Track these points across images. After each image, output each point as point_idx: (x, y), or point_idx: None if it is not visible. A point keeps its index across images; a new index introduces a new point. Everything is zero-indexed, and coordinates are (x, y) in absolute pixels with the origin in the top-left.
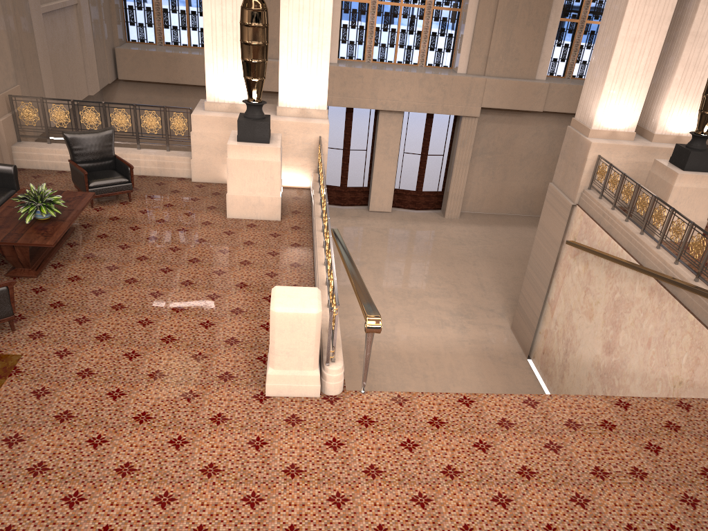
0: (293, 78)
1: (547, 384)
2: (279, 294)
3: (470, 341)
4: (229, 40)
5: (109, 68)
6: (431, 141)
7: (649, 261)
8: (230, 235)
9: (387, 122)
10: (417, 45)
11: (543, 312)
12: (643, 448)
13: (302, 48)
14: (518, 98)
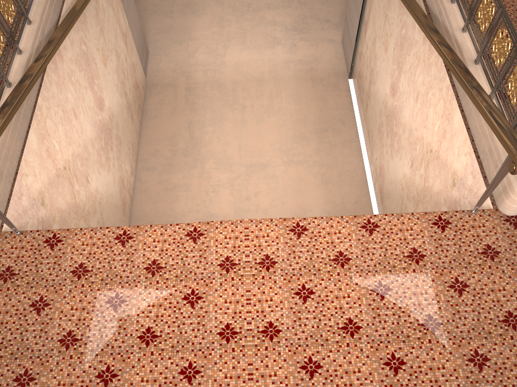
0: None
1: (359, 108)
2: None
3: (297, 62)
4: None
5: None
6: None
7: None
8: None
9: None
10: None
11: (360, 32)
12: (293, 294)
13: None
14: None
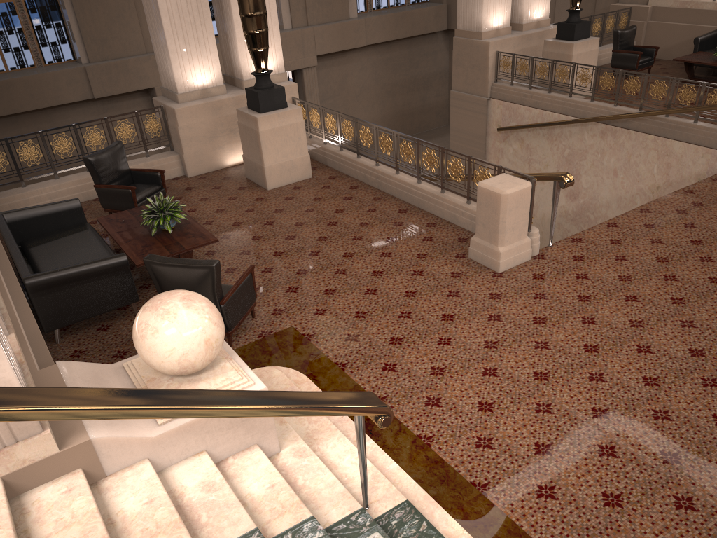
0: None
1: None
2: (492, 184)
3: None
4: (188, 26)
5: None
6: None
7: (590, 113)
8: (293, 199)
9: None
10: None
11: None
12: None
13: None
14: (344, 39)
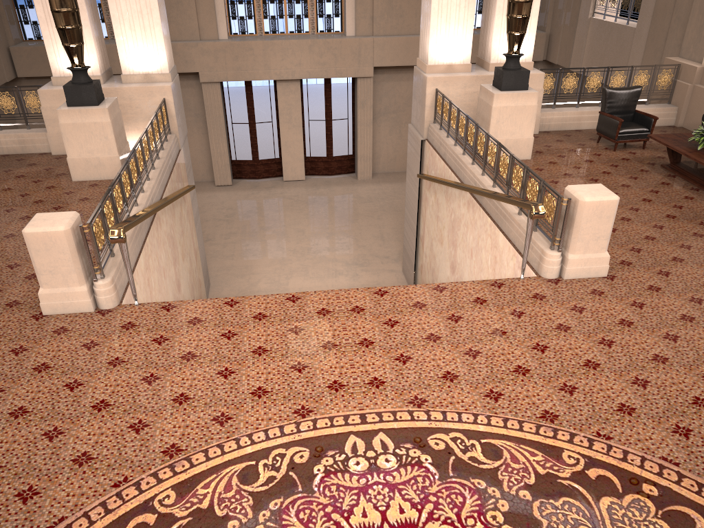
0: (130, 45)
1: None
2: (36, 219)
3: (360, 286)
4: None
5: (5, 66)
6: (333, 106)
7: (466, 177)
8: (69, 194)
9: (285, 91)
10: (305, 14)
11: (418, 249)
12: (381, 324)
13: (133, 15)
14: (408, 54)
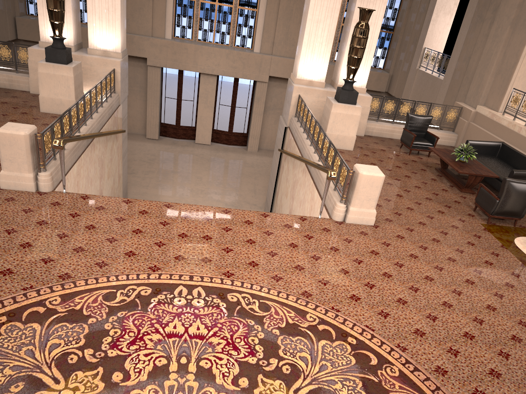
0: (97, 30)
1: None
2: (7, 125)
3: None
4: None
5: (10, 30)
6: (238, 97)
7: (305, 153)
8: (36, 120)
9: (206, 81)
10: (228, 32)
11: (274, 200)
12: (220, 228)
13: (102, 10)
14: None
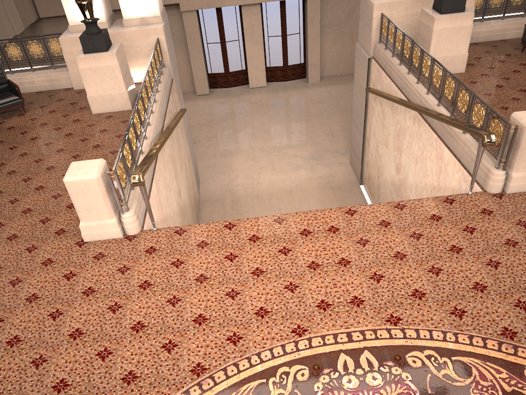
0: None
1: (372, 202)
2: (72, 168)
3: (317, 178)
4: None
5: (30, 10)
6: (288, 23)
7: (412, 95)
8: (91, 127)
9: (249, 14)
10: None
11: (364, 148)
12: (354, 243)
13: None
14: None
